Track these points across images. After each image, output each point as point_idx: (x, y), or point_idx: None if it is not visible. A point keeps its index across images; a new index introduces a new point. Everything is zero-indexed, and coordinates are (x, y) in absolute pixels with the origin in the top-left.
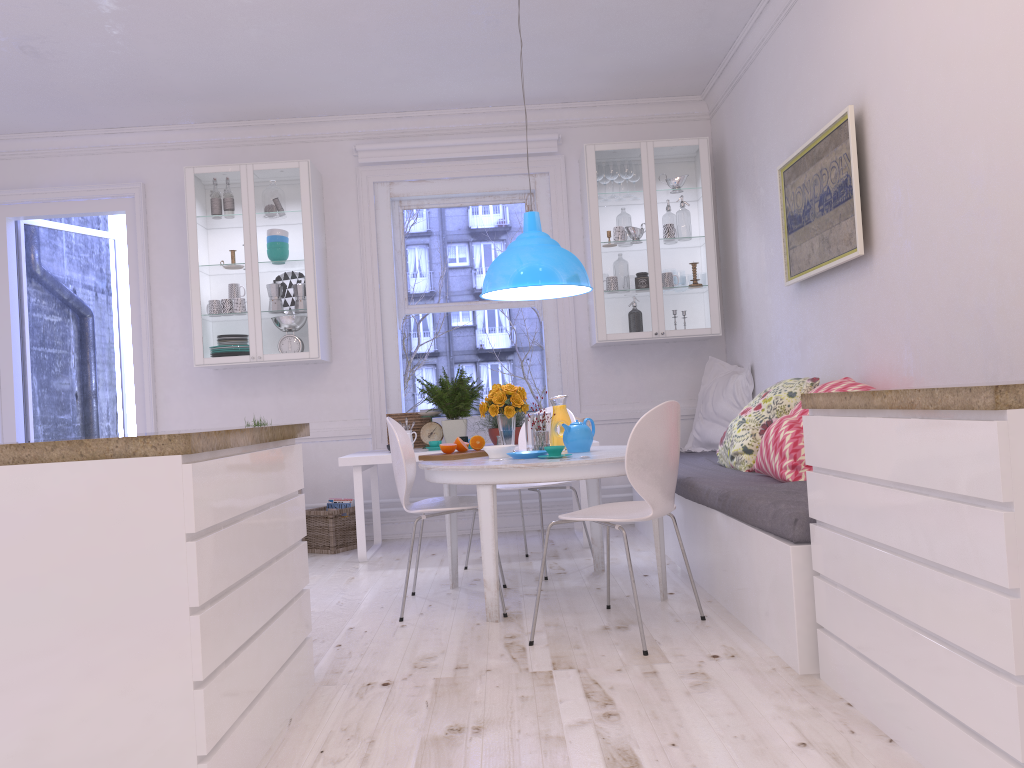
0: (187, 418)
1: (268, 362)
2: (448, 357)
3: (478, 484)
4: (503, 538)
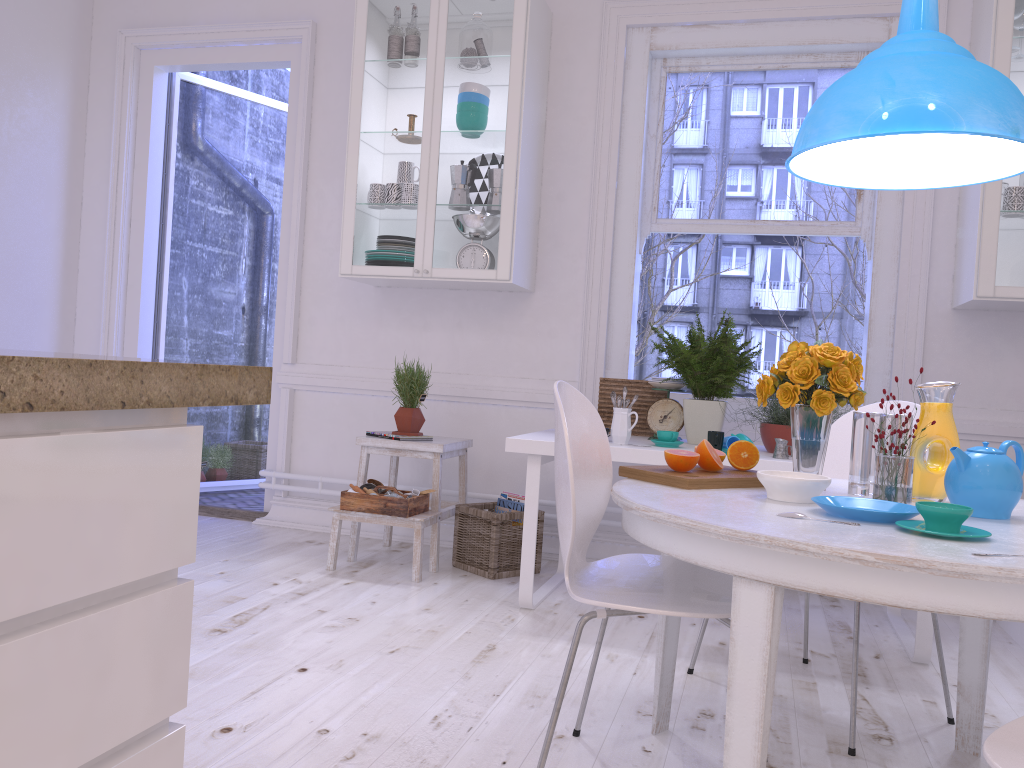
0: (334, 349)
1: (437, 280)
2: (710, 315)
3: (738, 576)
4: None
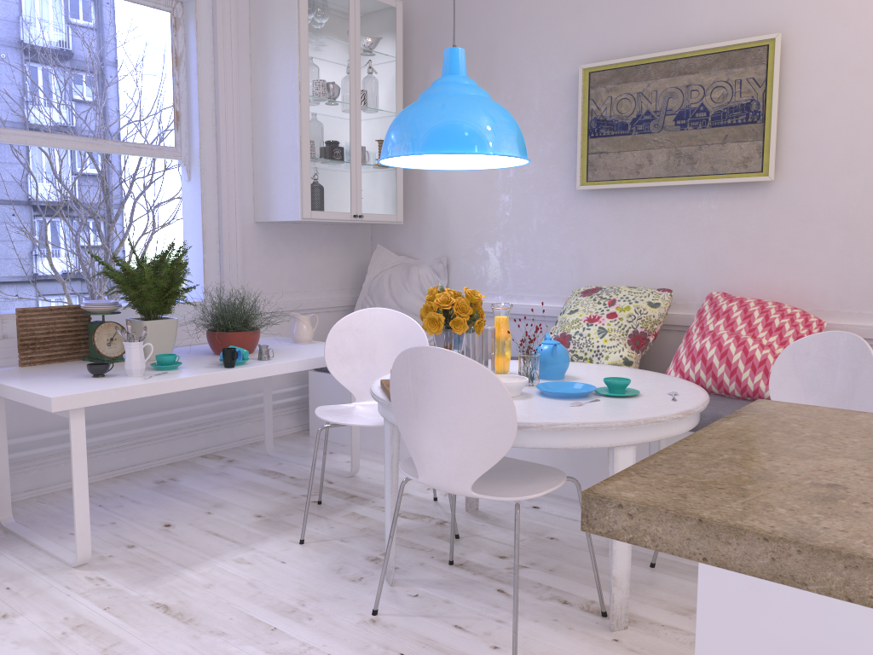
0: None
1: None
2: None
3: (617, 446)
4: (191, 477)
